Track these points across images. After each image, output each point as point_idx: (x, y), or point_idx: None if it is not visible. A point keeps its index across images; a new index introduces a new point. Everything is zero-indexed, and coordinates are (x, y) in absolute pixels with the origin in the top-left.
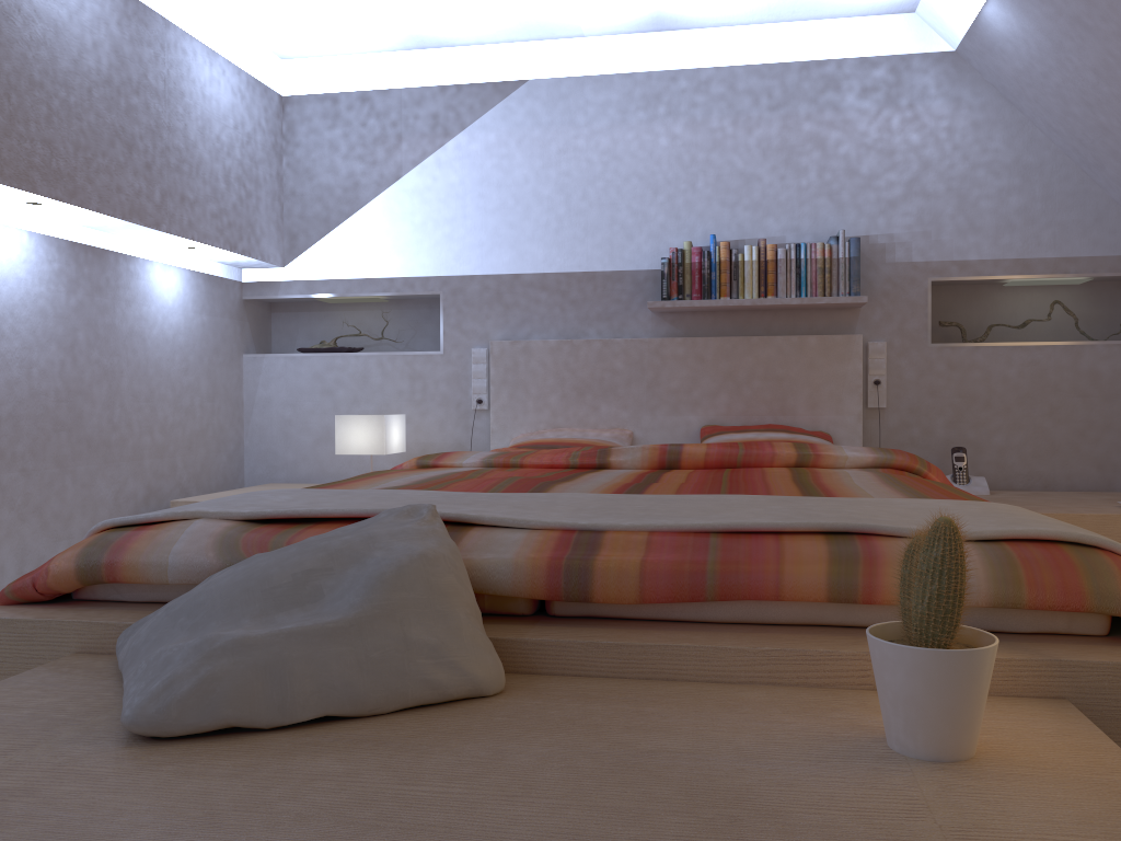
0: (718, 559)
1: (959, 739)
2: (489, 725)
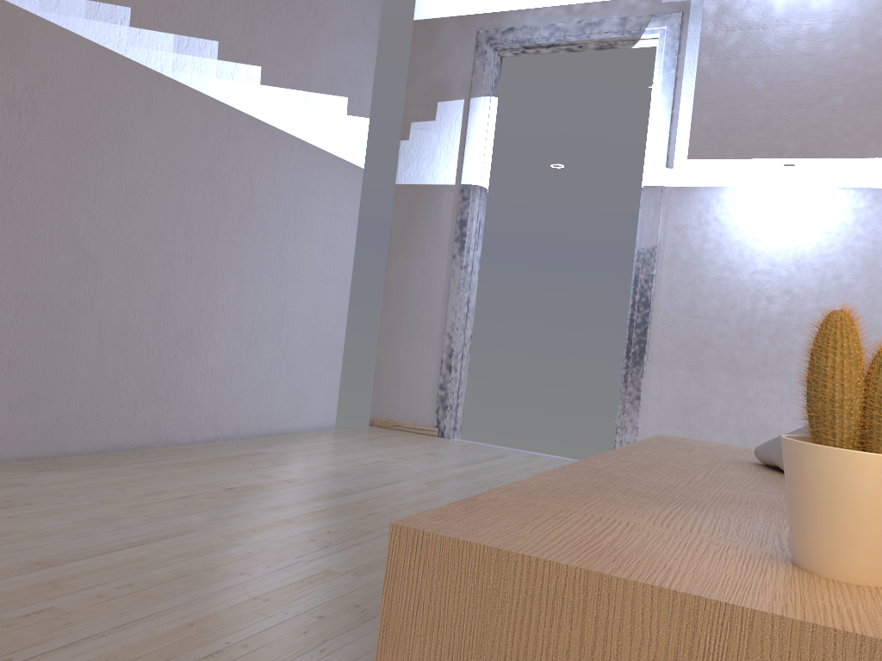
0: None
1: (793, 540)
2: None
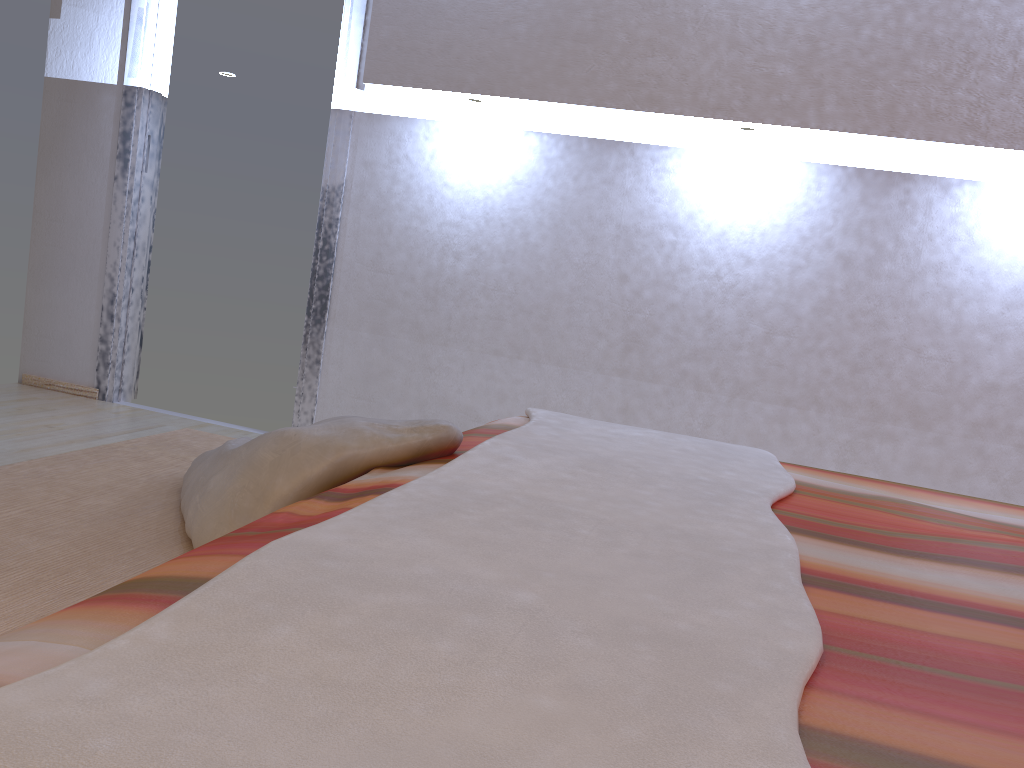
0: (234, 535)
1: None
2: (117, 544)
